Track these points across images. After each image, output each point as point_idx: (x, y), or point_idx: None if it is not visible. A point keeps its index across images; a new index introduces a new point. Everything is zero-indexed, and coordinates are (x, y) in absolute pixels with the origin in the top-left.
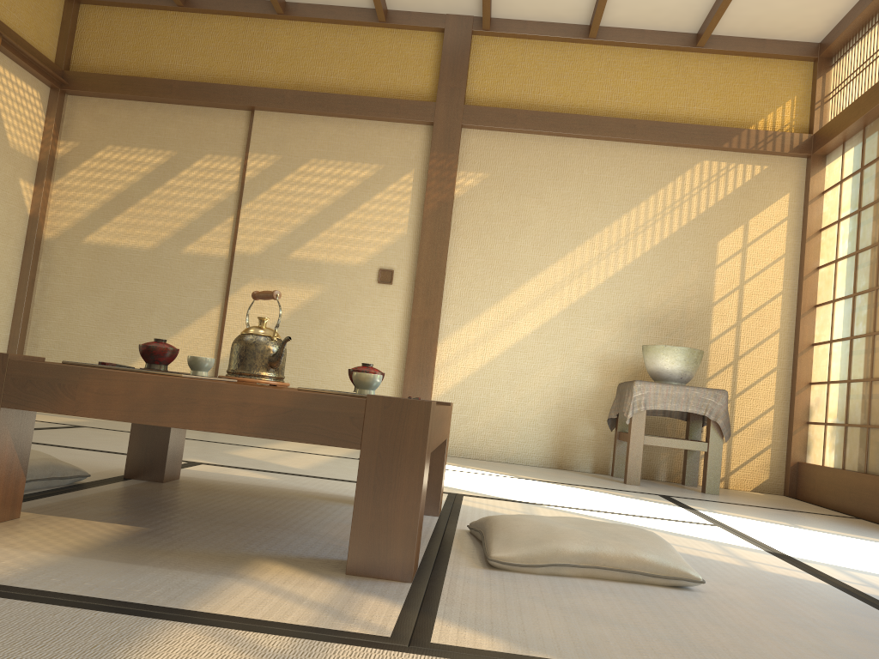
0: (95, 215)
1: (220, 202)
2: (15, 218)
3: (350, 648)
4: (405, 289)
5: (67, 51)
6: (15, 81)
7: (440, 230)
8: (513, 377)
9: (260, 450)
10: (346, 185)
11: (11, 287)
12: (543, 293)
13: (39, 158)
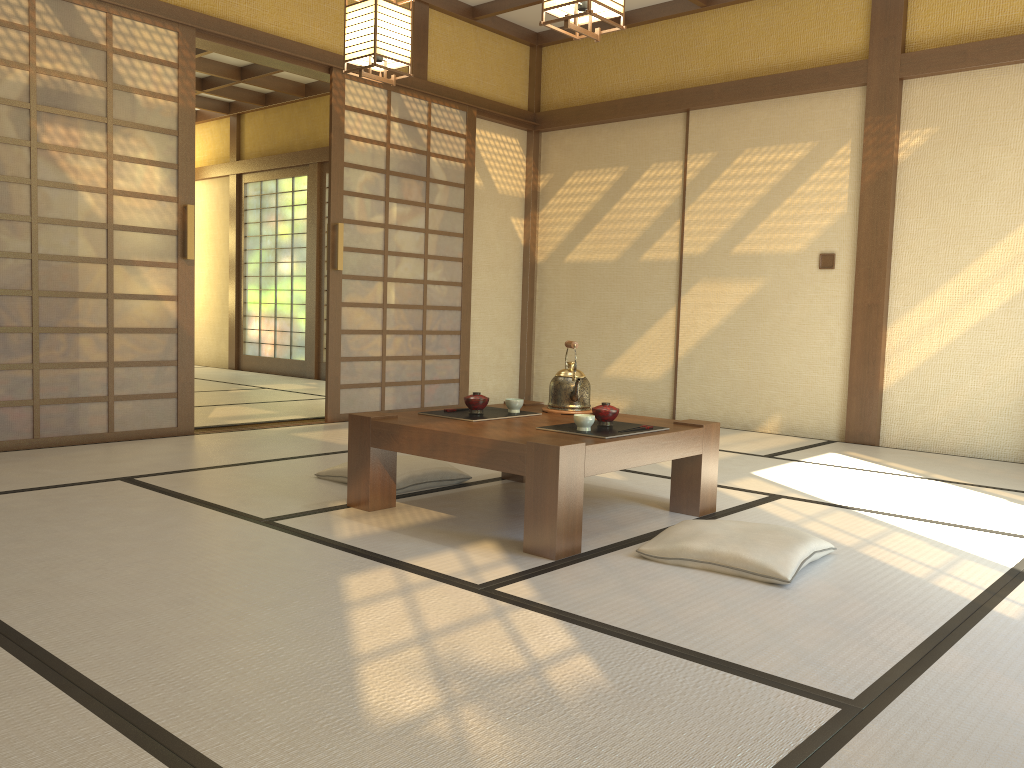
0: (571, 237)
1: (667, 207)
2: (511, 251)
3: (447, 586)
4: (848, 272)
5: (535, 95)
6: (495, 137)
7: (880, 203)
8: (978, 361)
9: None
10: (780, 170)
11: (516, 308)
12: (1013, 258)
13: (524, 195)
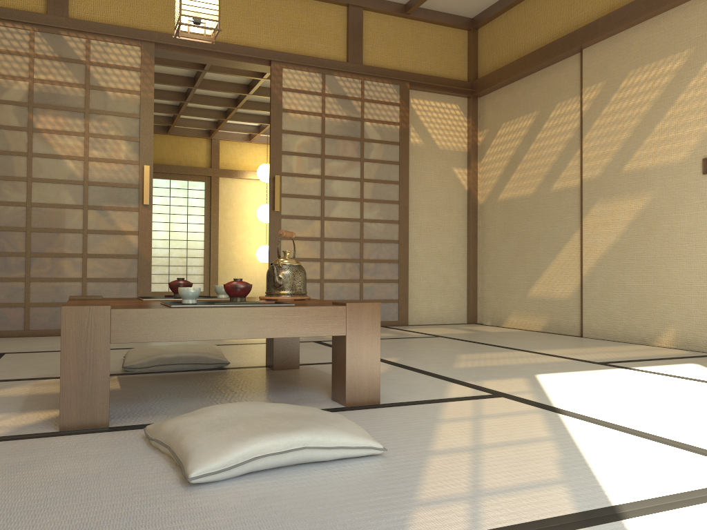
0: (501, 178)
1: (569, 140)
2: (455, 195)
3: None
4: None
5: (472, 68)
6: (434, 105)
7: None
8: None
9: (509, 353)
10: (661, 84)
11: (461, 243)
12: None
13: (467, 149)
